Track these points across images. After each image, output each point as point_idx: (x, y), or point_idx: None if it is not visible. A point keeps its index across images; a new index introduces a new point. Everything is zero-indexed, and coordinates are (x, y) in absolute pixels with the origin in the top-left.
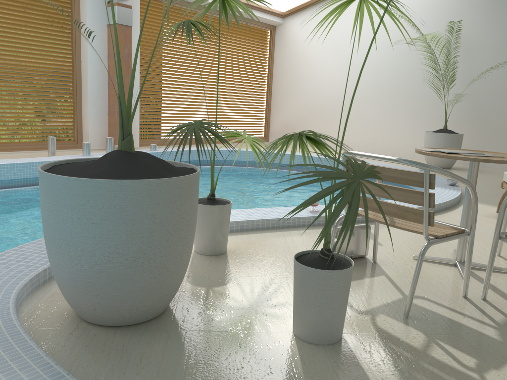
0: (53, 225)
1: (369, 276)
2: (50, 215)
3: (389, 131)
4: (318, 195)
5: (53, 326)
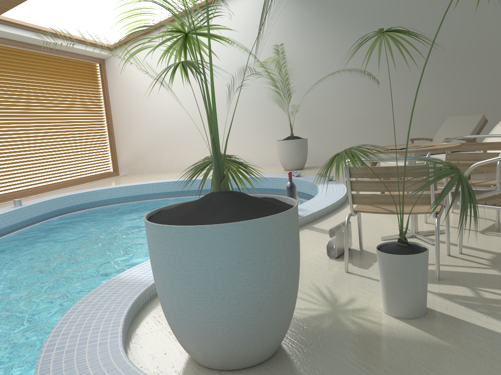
0: (205, 278)
1: (374, 261)
2: (199, 269)
3: (240, 146)
4: (448, 189)
5: None
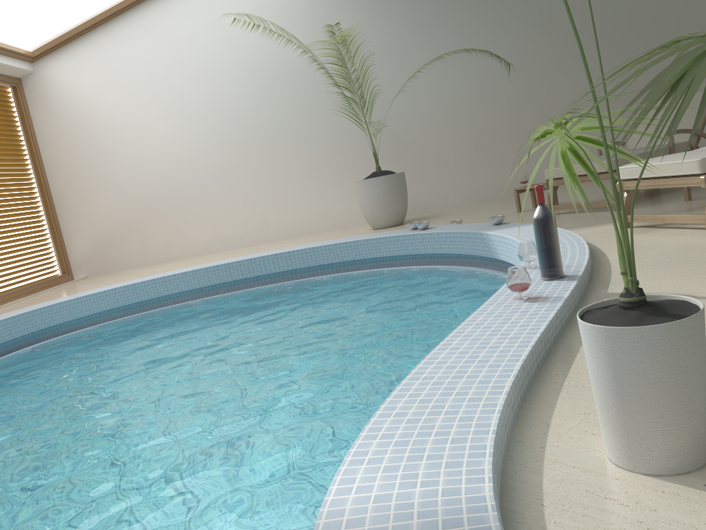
0: None
1: None
2: None
3: (284, 202)
4: None
5: None
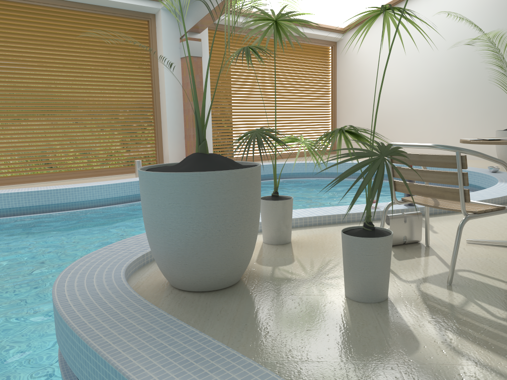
0: (151, 211)
1: (420, 256)
2: (148, 204)
3: (459, 134)
4: (349, 170)
5: (153, 292)
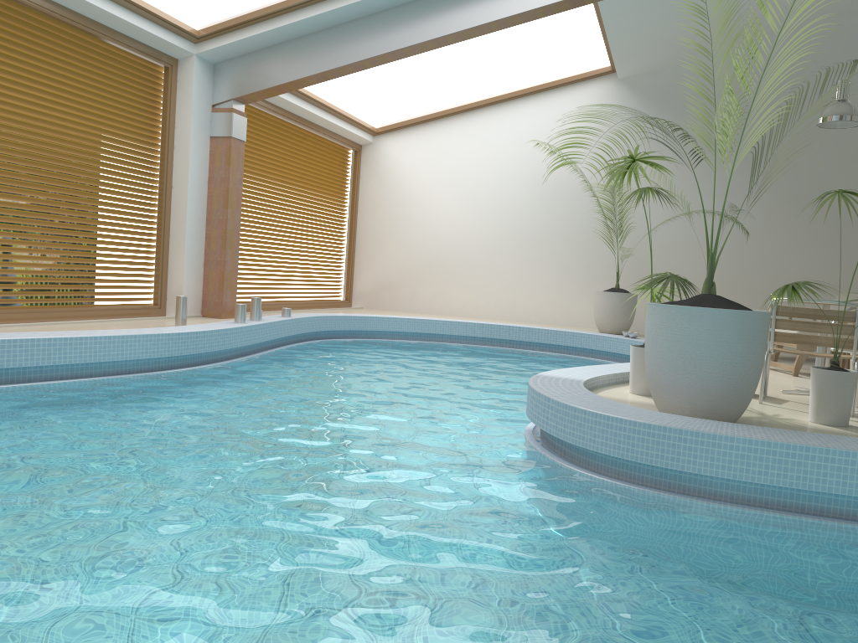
0: (712, 346)
1: (784, 402)
2: (709, 339)
3: (534, 292)
4: None
5: None
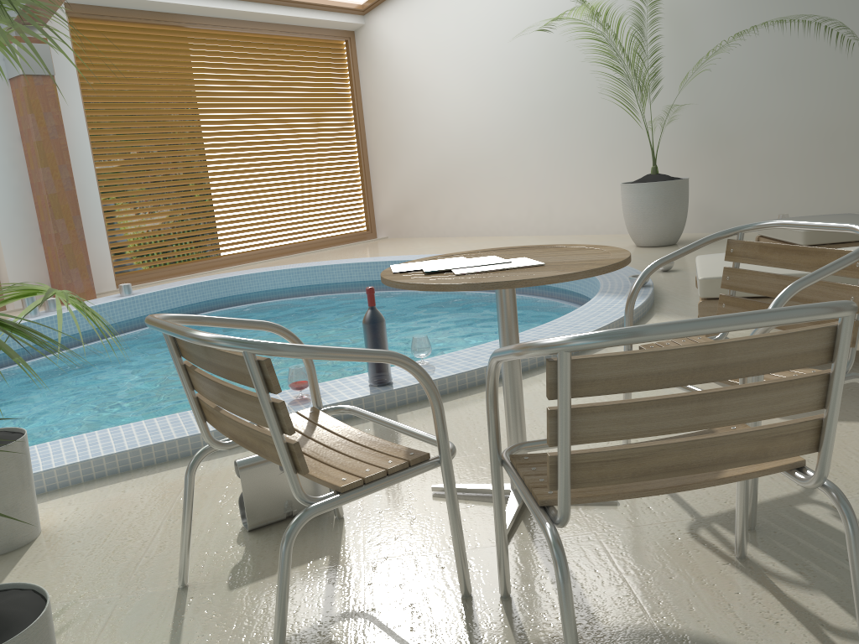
0: None
1: (293, 565)
2: None
3: (572, 190)
4: None
5: None
